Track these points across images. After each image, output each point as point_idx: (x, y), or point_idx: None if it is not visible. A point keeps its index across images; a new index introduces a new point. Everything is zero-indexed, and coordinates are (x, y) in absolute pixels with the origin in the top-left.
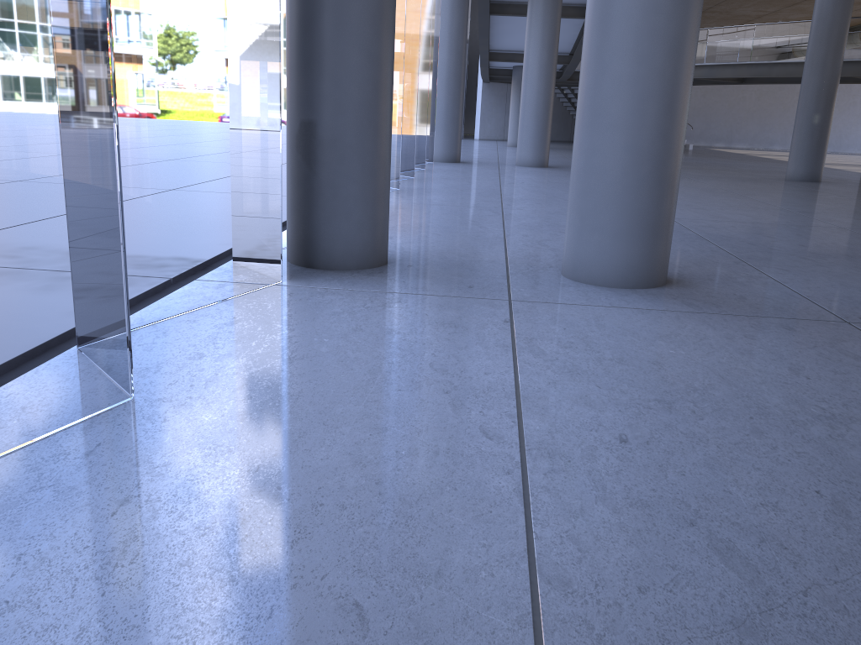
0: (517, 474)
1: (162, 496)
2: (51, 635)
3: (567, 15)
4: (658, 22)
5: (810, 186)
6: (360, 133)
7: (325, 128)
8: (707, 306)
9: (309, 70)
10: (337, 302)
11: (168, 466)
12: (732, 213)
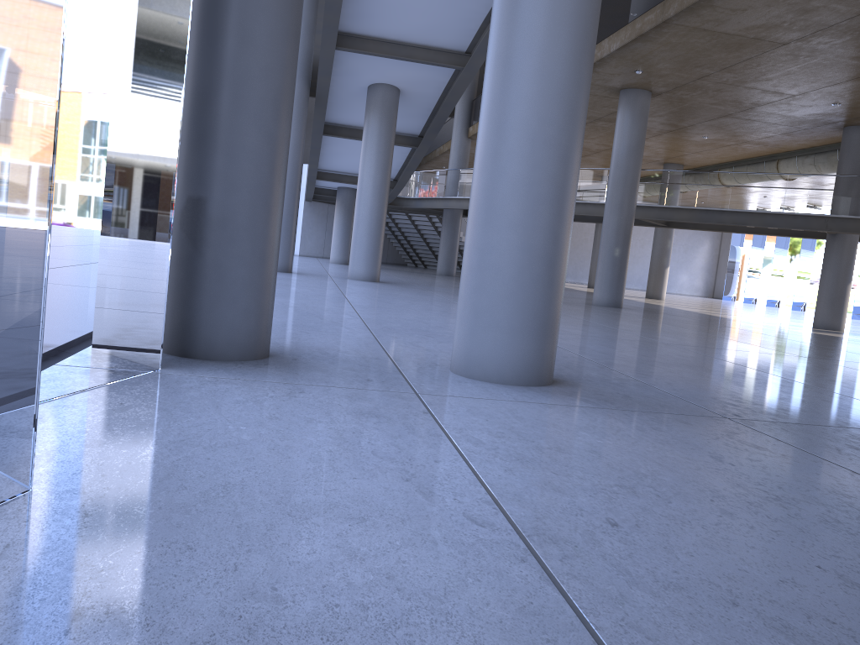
0: (533, 561)
1: (126, 606)
2: None
3: (397, 143)
4: (552, 132)
5: (616, 310)
6: (253, 215)
7: (216, 206)
8: (602, 402)
9: (202, 145)
10: (235, 391)
11: (117, 569)
12: (568, 328)
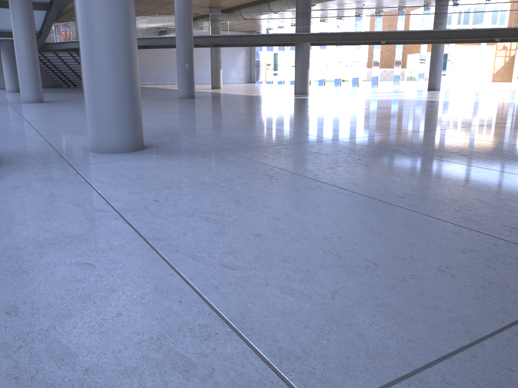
0: (120, 218)
1: None
2: None
3: (35, 8)
4: (117, 21)
5: (191, 100)
6: None
7: None
8: (167, 153)
9: None
10: None
11: None
12: (160, 116)
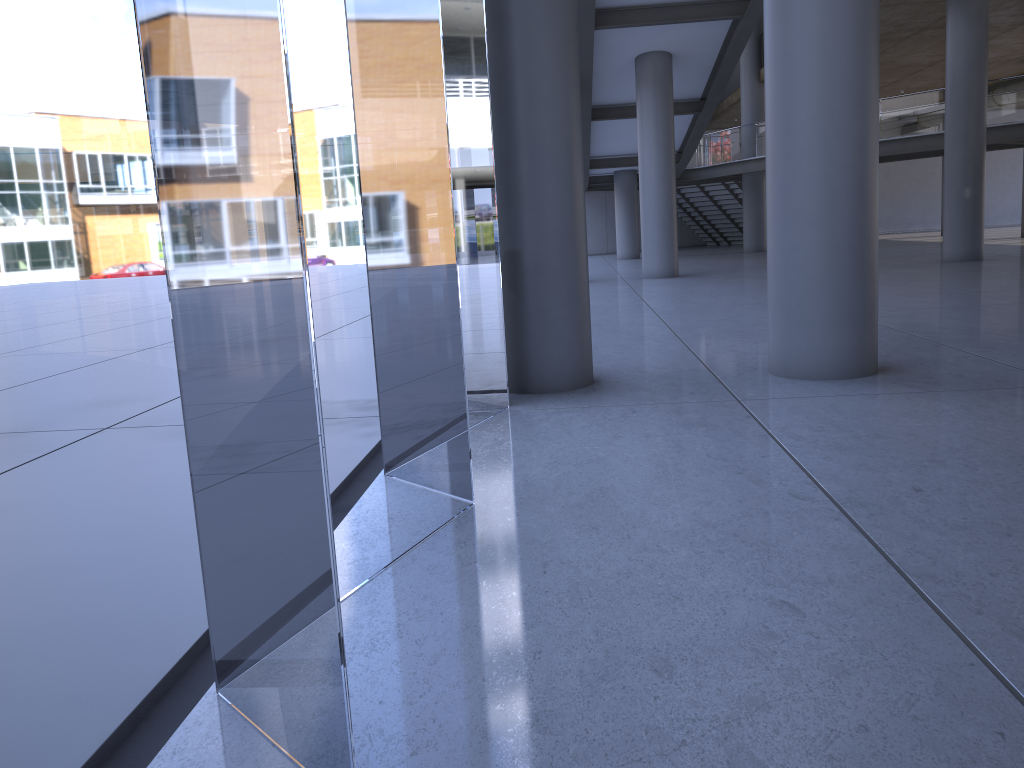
0: (844, 519)
1: (571, 559)
2: (577, 636)
3: (676, 112)
4: (842, 123)
5: (973, 265)
6: (563, 257)
7: (530, 256)
8: (929, 385)
9: (510, 203)
10: (578, 418)
11: (554, 541)
12: (906, 301)
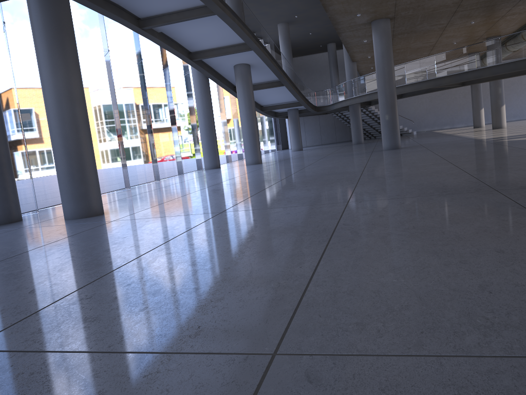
0: None
1: None
2: None
3: (274, 86)
4: (59, 130)
5: (379, 153)
6: None
7: None
8: (82, 221)
9: None
10: None
11: None
12: (255, 178)
